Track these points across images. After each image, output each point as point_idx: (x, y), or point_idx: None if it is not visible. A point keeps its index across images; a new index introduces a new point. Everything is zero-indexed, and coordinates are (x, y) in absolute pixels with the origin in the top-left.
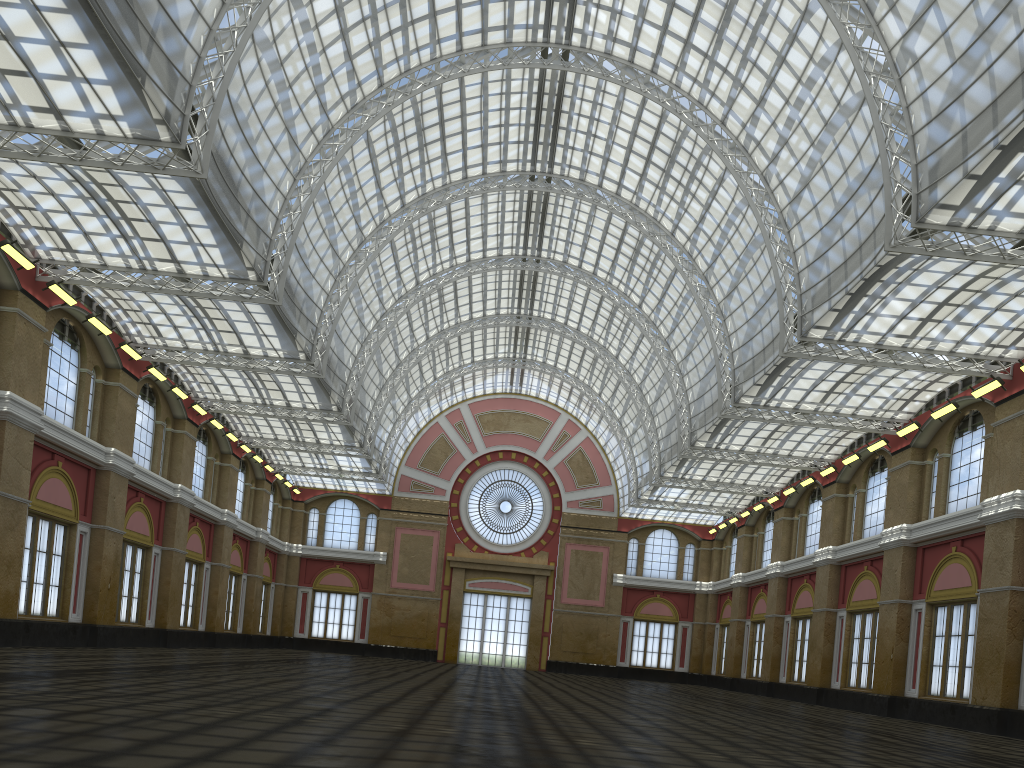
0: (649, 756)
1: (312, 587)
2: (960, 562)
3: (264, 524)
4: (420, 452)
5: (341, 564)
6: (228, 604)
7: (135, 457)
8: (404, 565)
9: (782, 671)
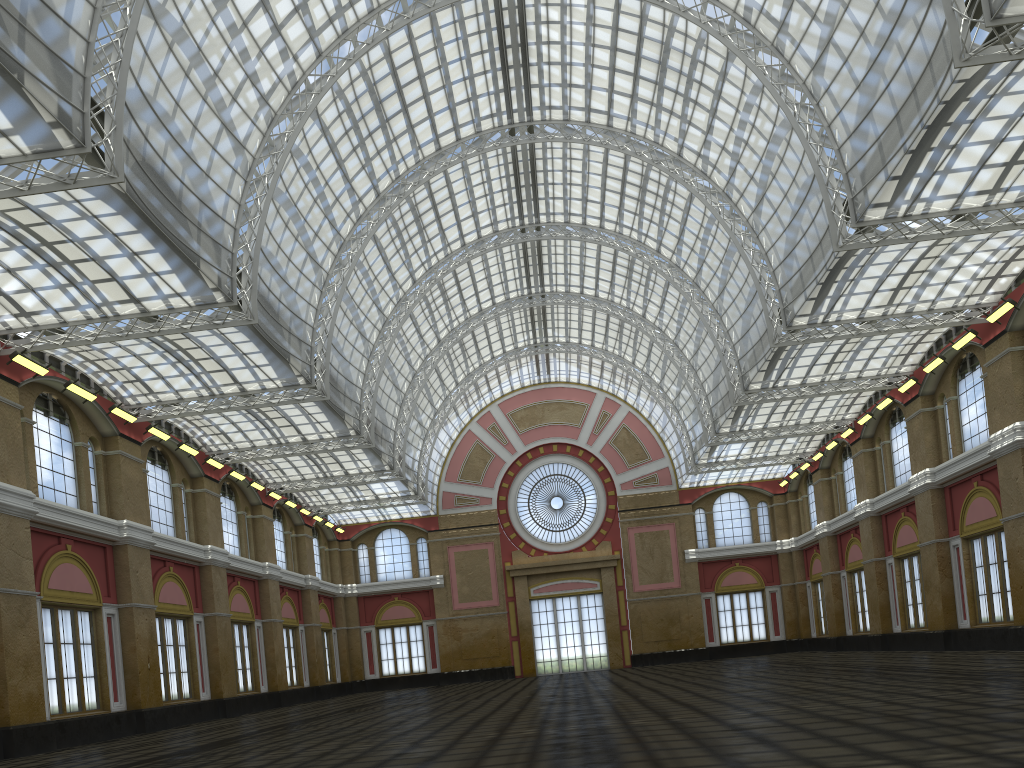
0: None
1: (374, 625)
2: None
3: (312, 570)
4: (458, 464)
5: (399, 596)
6: (289, 659)
7: (156, 526)
8: (463, 584)
9: (894, 619)
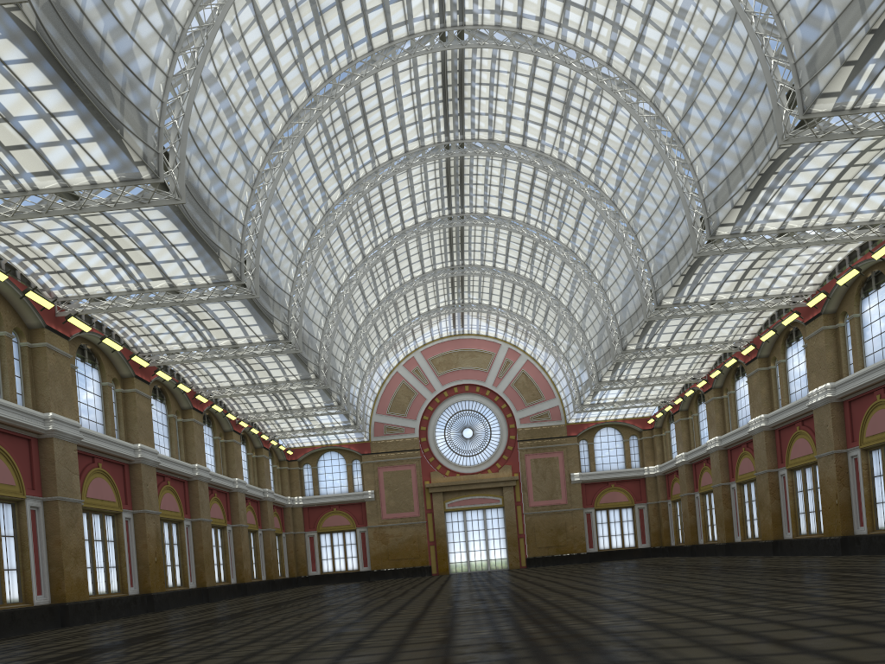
0: (665, 625)
1: (316, 531)
2: None
3: (268, 485)
4: (387, 400)
5: (337, 507)
6: (251, 557)
7: (157, 448)
8: (390, 498)
9: (736, 532)
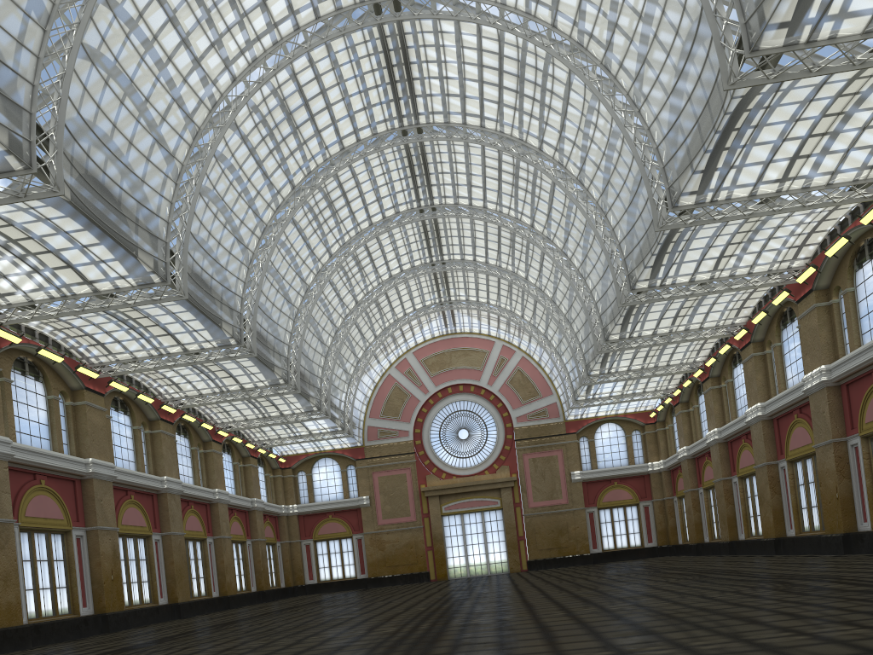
0: None
1: (312, 539)
2: None
3: (257, 494)
4: (380, 403)
5: (333, 514)
6: (238, 569)
7: (119, 461)
8: (386, 503)
9: (740, 529)
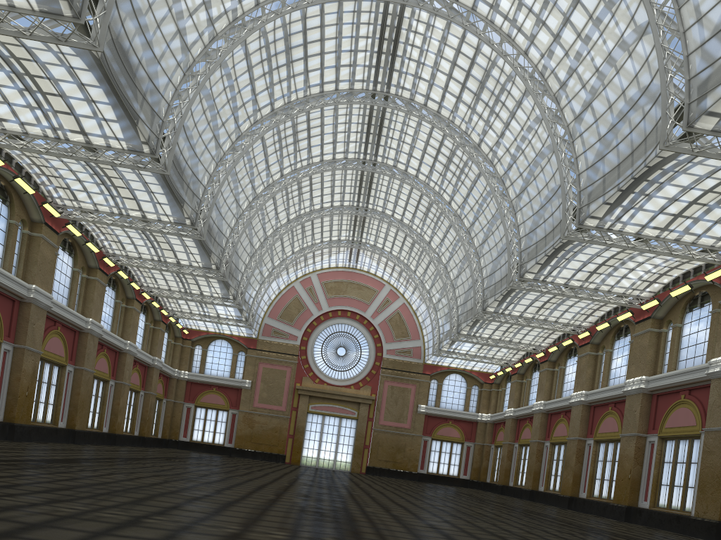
0: None
1: (194, 404)
2: (687, 407)
3: (159, 354)
4: (280, 307)
5: (217, 387)
6: (128, 413)
7: (55, 295)
8: (264, 391)
9: (541, 482)
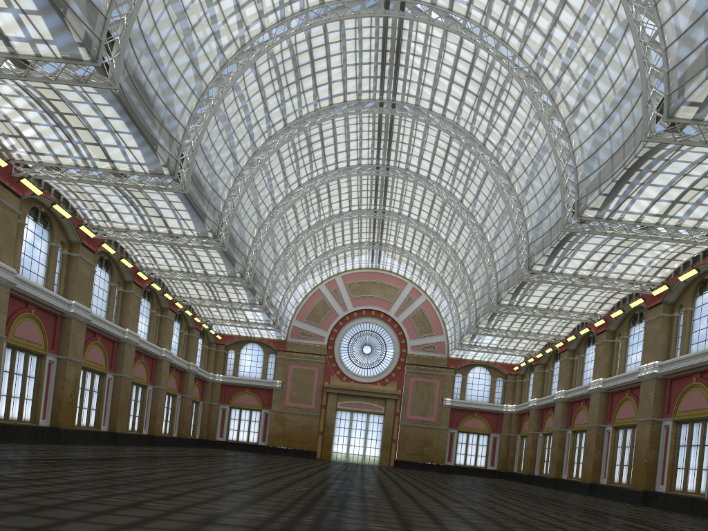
0: None
1: (229, 405)
2: (699, 390)
3: (194, 359)
4: (306, 310)
5: (250, 389)
6: (166, 416)
7: (94, 308)
8: (294, 390)
9: (564, 470)
